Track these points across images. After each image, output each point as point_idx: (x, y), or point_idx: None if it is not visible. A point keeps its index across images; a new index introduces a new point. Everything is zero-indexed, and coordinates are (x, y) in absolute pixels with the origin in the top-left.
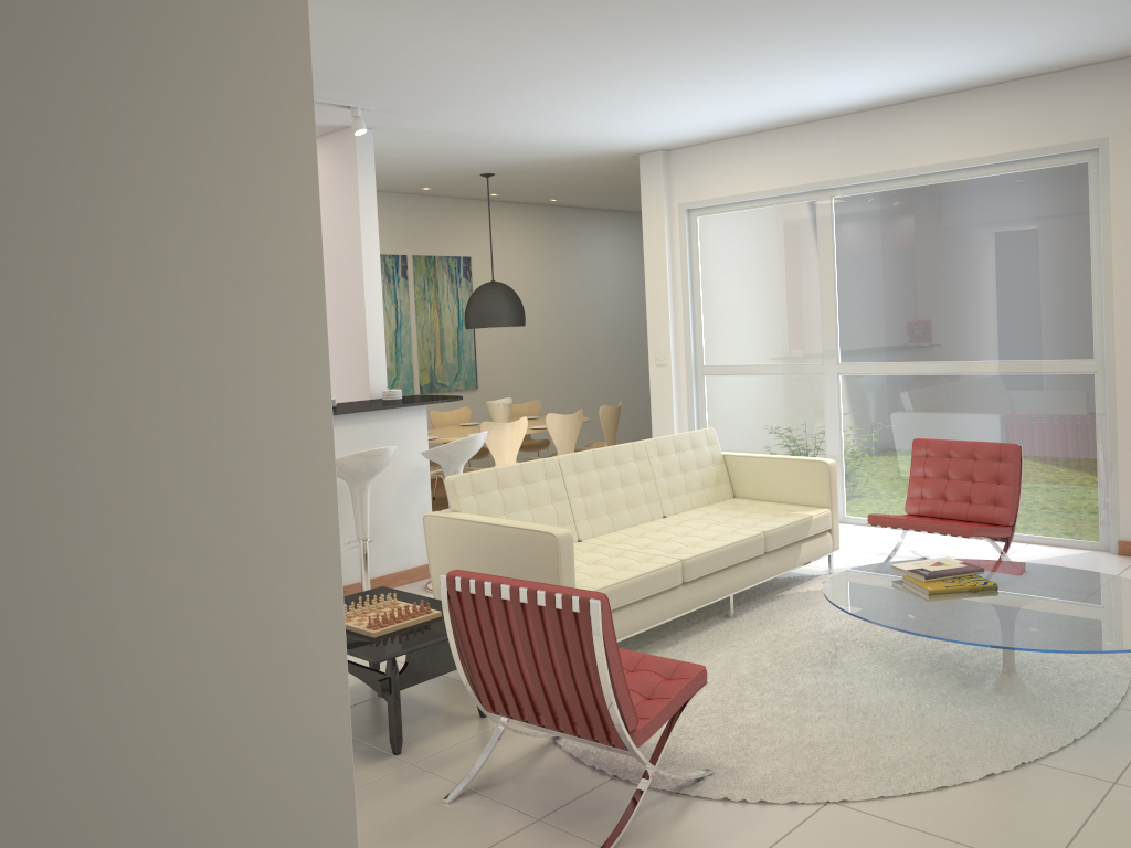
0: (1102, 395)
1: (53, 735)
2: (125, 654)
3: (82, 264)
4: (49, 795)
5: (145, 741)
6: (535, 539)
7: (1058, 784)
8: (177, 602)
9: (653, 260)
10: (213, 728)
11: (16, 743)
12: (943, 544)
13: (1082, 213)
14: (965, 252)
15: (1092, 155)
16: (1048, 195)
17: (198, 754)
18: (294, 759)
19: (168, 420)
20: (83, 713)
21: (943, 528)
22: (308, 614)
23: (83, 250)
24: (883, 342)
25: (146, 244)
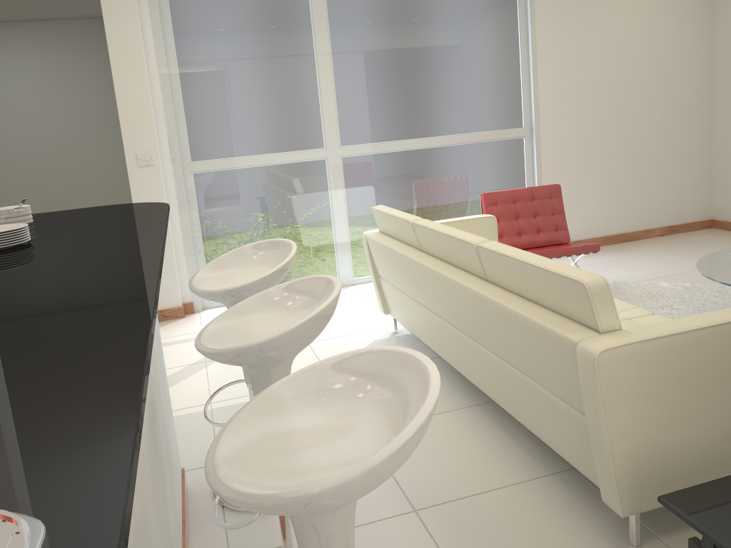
0: (529, 152)
1: None
2: None
3: None
4: None
5: None
6: None
7: None
8: None
9: (122, 44)
10: None
11: None
12: None
13: (514, 24)
14: (440, 49)
15: None
16: (494, 9)
17: None
18: None
19: None
20: None
21: (579, 250)
22: None
23: None
24: (378, 125)
25: None
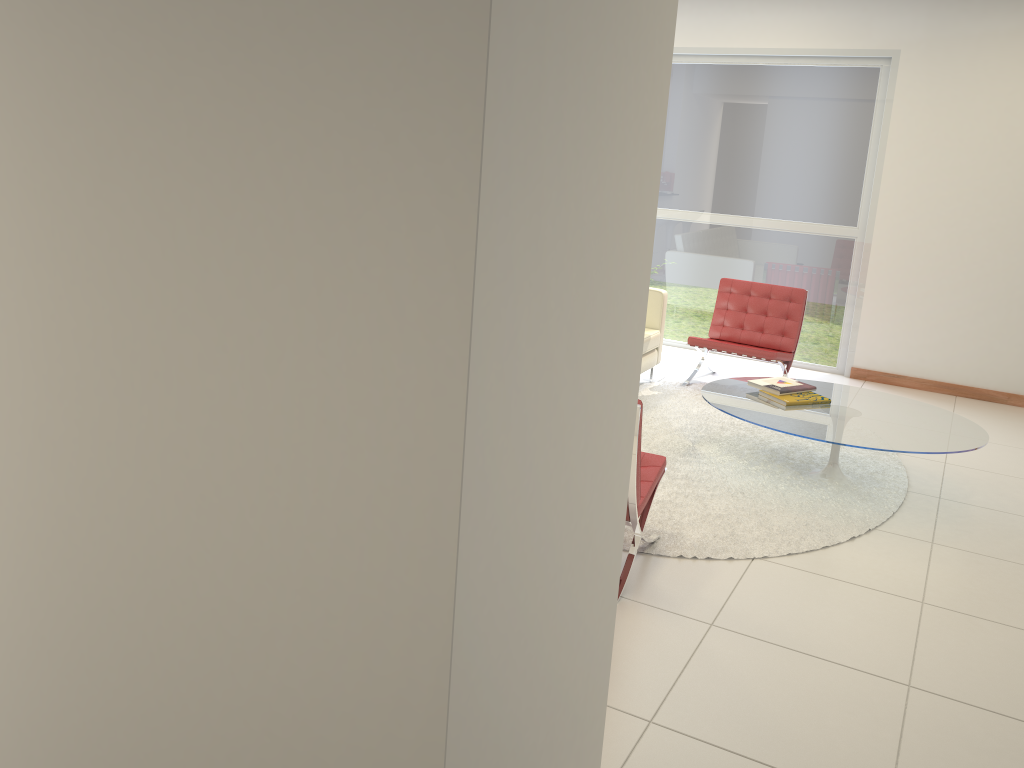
0: (858, 256)
1: (533, 515)
2: (563, 450)
3: (585, 117)
4: (526, 561)
5: (561, 518)
6: None
7: (898, 544)
8: (584, 408)
9: None
10: (584, 508)
11: (520, 521)
12: (722, 363)
13: (869, 109)
14: (771, 127)
15: (885, 62)
16: (845, 90)
17: (577, 528)
18: (606, 531)
19: (599, 256)
20: (544, 497)
21: (751, 352)
22: (624, 418)
23: (587, 104)
24: (690, 194)
25: (609, 101)
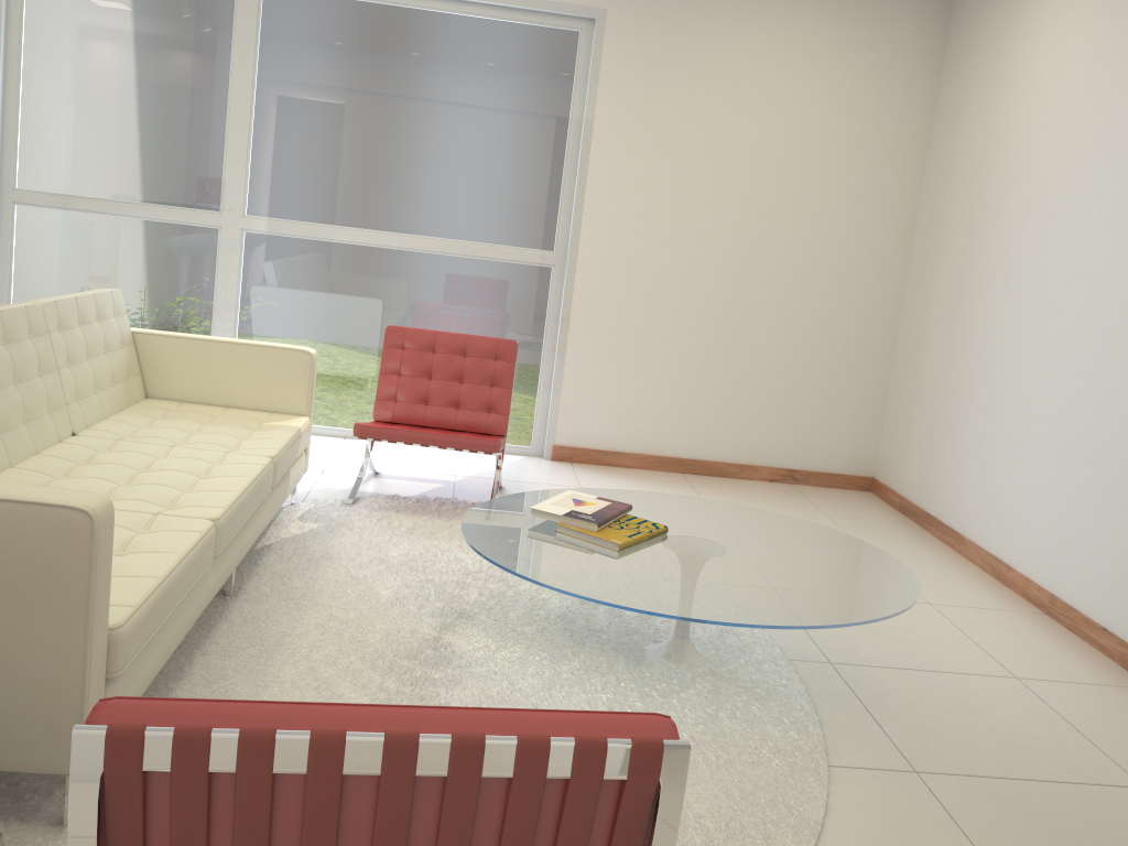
0: (557, 291)
1: None
2: None
3: None
4: None
5: None
6: (20, 521)
7: (885, 793)
8: None
9: None
10: None
11: None
12: (377, 454)
13: (566, 88)
14: (432, 102)
15: (586, 25)
16: (534, 58)
17: None
18: None
19: None
20: None
21: (461, 442)
22: None
23: None
24: (311, 197)
25: None
